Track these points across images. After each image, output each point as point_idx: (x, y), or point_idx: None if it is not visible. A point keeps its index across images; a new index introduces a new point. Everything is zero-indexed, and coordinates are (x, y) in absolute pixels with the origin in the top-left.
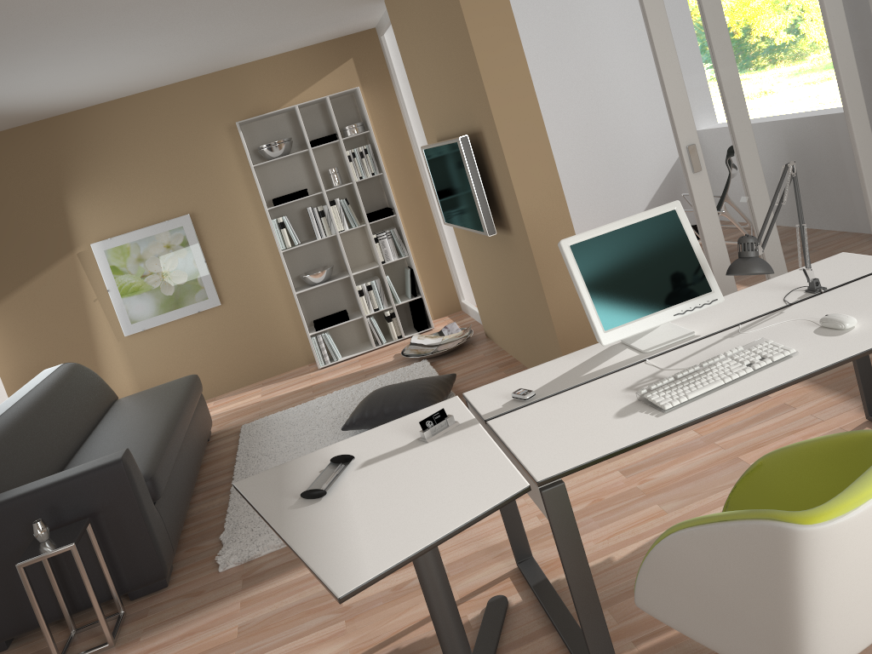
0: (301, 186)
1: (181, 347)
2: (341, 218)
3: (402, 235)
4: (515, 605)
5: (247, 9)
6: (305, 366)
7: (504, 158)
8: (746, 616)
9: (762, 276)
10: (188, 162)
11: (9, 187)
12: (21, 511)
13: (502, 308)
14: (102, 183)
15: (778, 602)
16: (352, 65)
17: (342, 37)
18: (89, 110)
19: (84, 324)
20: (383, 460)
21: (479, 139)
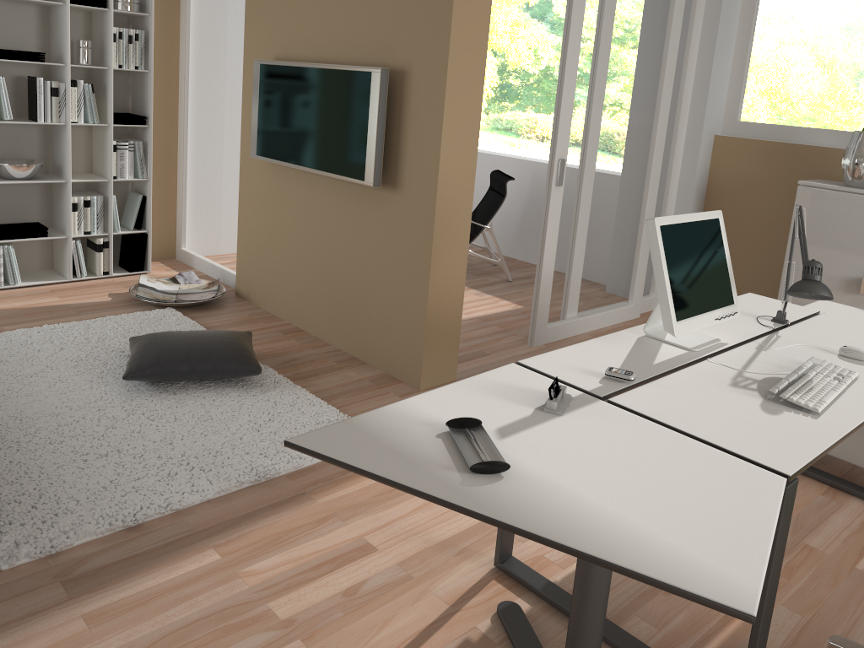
0: (26, 46)
1: None
2: (78, 106)
3: (146, 152)
4: (528, 613)
5: None
6: None
7: (441, 109)
8: None
9: (566, 296)
10: None
11: None
12: None
13: (307, 269)
14: None
15: None
16: None
17: None
18: None
19: None
20: (524, 431)
21: (391, 78)
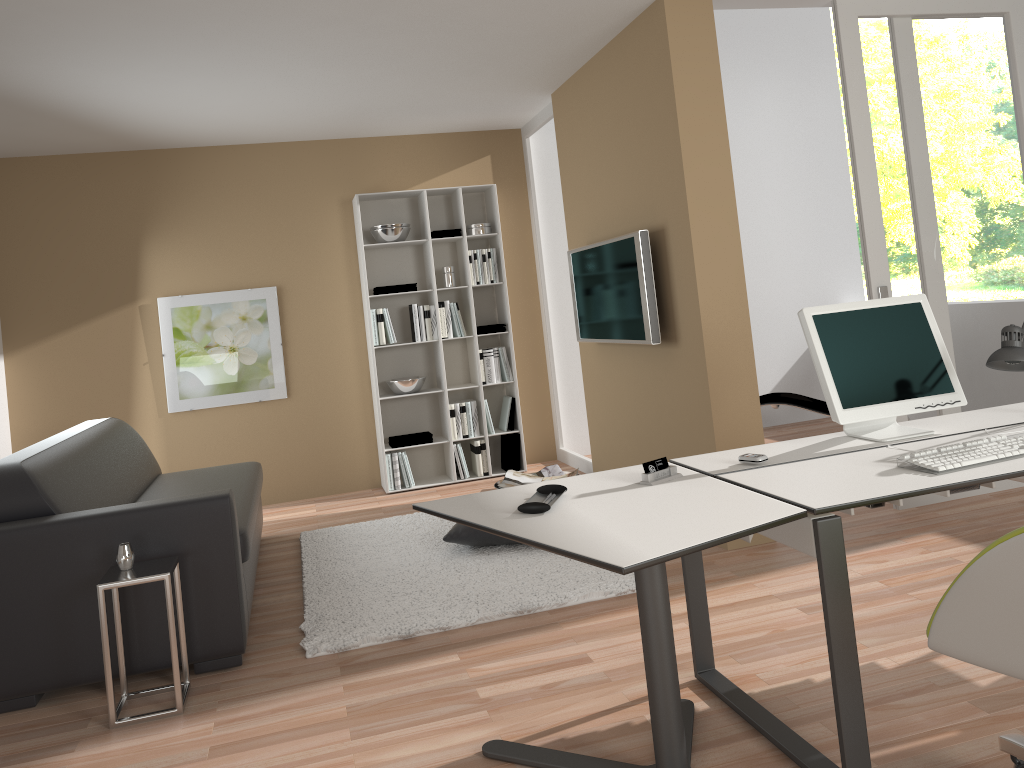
0: (407, 281)
1: (230, 438)
2: (447, 323)
3: (510, 356)
4: (702, 711)
5: (426, 62)
6: (367, 490)
7: (692, 256)
8: None
9: None
10: (289, 229)
11: (83, 216)
12: (101, 533)
13: (635, 442)
14: (188, 233)
15: None
16: (488, 162)
17: (484, 131)
18: (195, 150)
19: (125, 389)
20: (603, 494)
21: (657, 238)
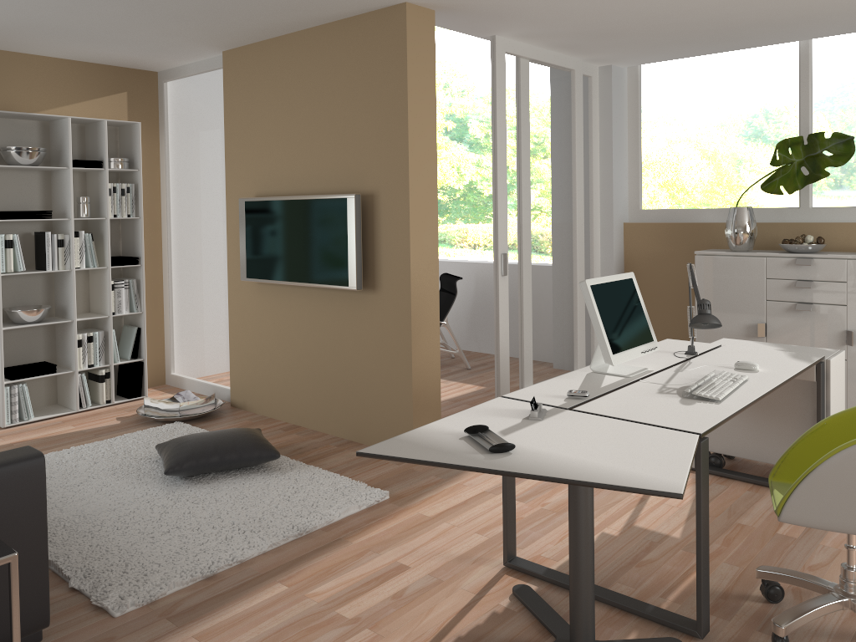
0: (32, 206)
1: None
2: (80, 253)
3: (139, 288)
4: (536, 591)
5: (156, 1)
6: None
7: (407, 221)
8: None
9: (522, 369)
10: None
11: None
12: None
13: (300, 371)
14: None
15: None
16: (124, 98)
17: (123, 68)
18: None
19: None
20: (519, 430)
21: (362, 201)
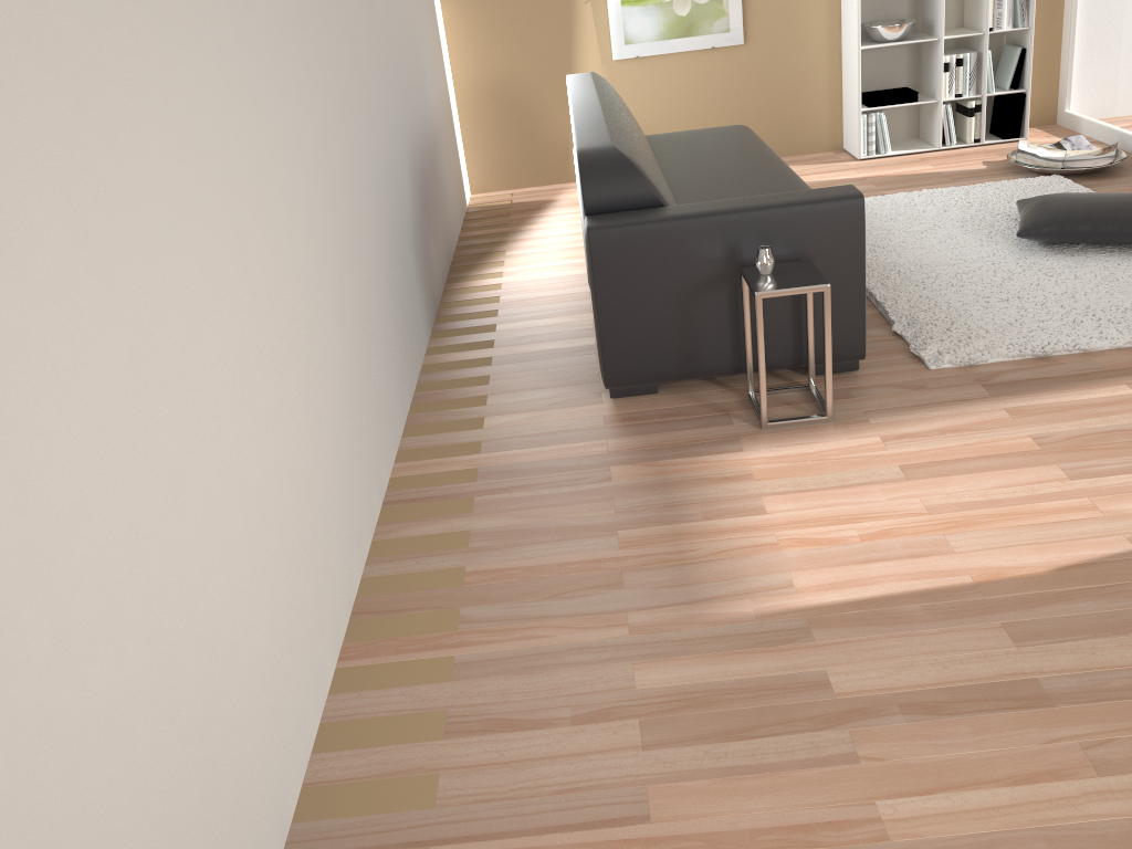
0: None
1: (678, 90)
2: None
3: None
4: None
5: None
6: (827, 153)
7: None
8: None
9: None
10: None
11: None
12: (727, 231)
13: None
14: None
15: None
16: None
17: None
18: None
19: (566, 33)
20: None
21: None
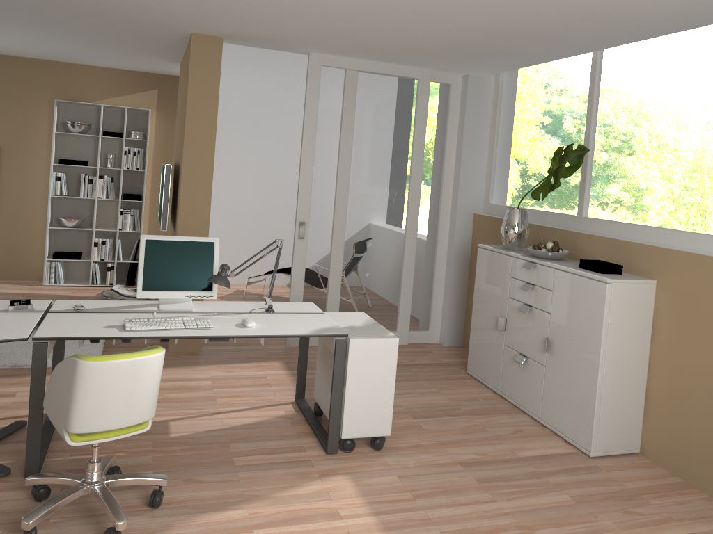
0: (87, 158)
1: None
2: (103, 189)
3: (141, 216)
4: None
5: (73, 36)
6: (36, 281)
7: (180, 186)
8: (62, 405)
9: None
10: (12, 112)
11: None
12: None
13: None
14: None
15: (69, 396)
16: (155, 93)
17: (156, 74)
18: None
19: None
20: None
21: (179, 170)
